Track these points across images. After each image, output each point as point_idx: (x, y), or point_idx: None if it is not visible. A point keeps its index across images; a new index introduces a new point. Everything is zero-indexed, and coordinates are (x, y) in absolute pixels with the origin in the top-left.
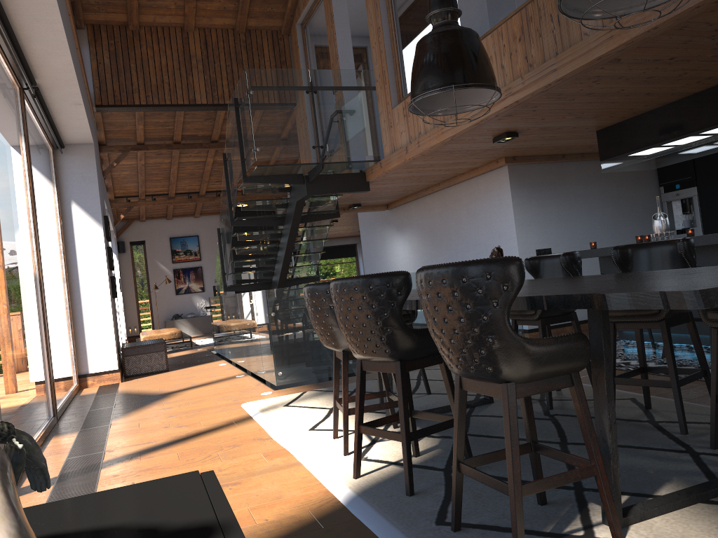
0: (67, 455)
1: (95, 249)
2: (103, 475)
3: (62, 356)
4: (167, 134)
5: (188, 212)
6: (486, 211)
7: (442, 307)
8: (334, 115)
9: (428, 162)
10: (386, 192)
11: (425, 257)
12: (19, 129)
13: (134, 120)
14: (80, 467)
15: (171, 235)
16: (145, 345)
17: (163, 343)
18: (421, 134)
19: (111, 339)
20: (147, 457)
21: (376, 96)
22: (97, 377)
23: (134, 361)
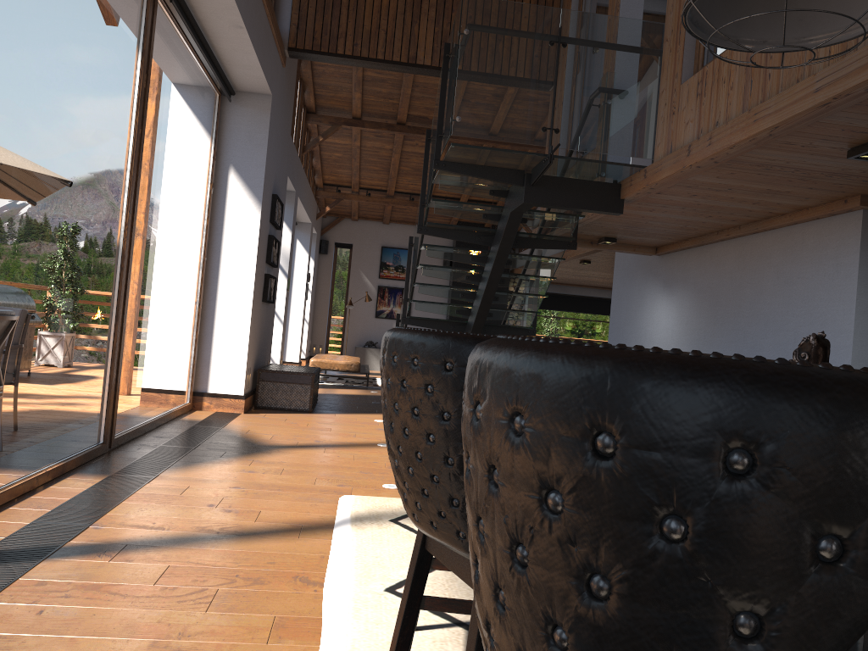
0: (42, 515)
1: (247, 233)
2: (29, 575)
3: (162, 363)
4: (390, 110)
5: (409, 219)
6: (808, 279)
7: (495, 535)
8: (587, 85)
9: (725, 181)
10: (655, 226)
11: (696, 334)
12: (134, 38)
13: (350, 85)
14: (25, 546)
15: (384, 243)
16: (288, 371)
17: (311, 375)
18: (719, 126)
19: (243, 354)
20: (123, 559)
21: (661, 65)
22: (216, 399)
23: (270, 389)
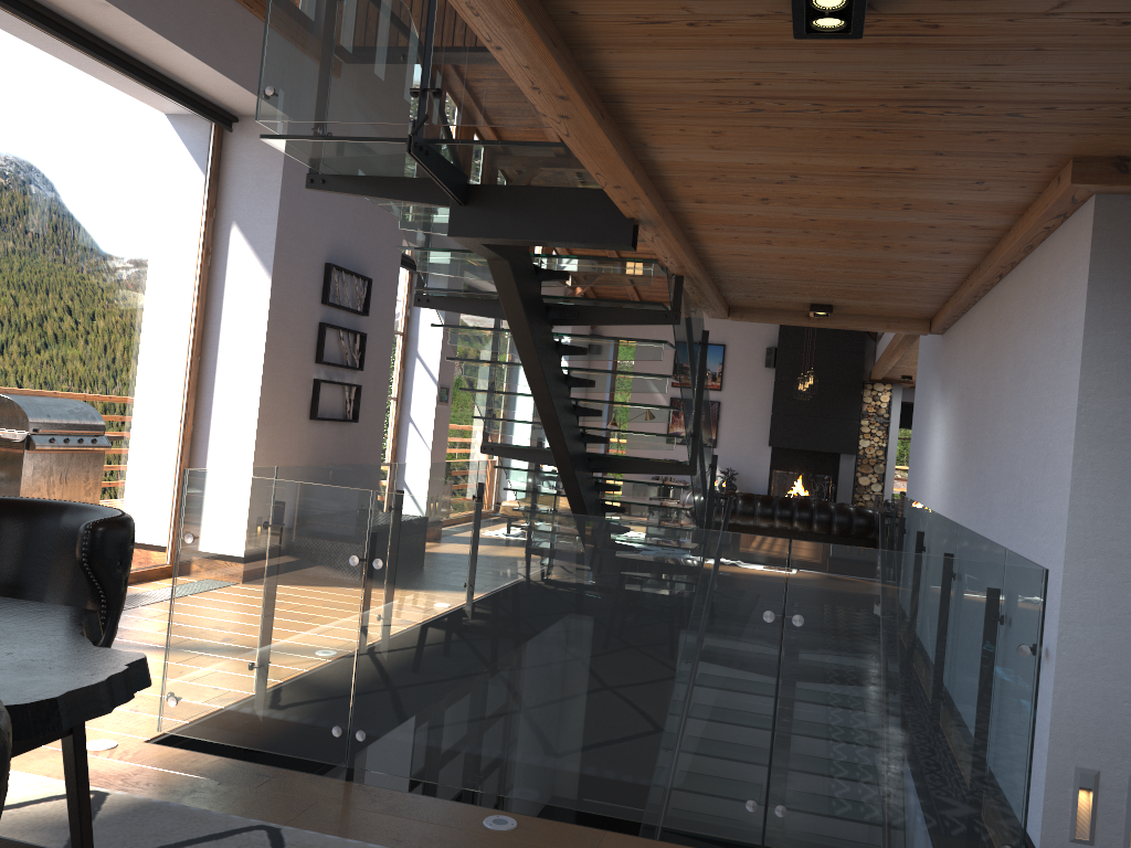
0: None
1: (252, 319)
2: None
3: None
4: None
5: None
6: (1038, 365)
7: None
8: None
9: (746, 155)
10: (840, 275)
11: (954, 478)
12: None
13: None
14: None
15: None
16: None
17: None
18: None
19: None
20: None
21: None
22: None
23: None
